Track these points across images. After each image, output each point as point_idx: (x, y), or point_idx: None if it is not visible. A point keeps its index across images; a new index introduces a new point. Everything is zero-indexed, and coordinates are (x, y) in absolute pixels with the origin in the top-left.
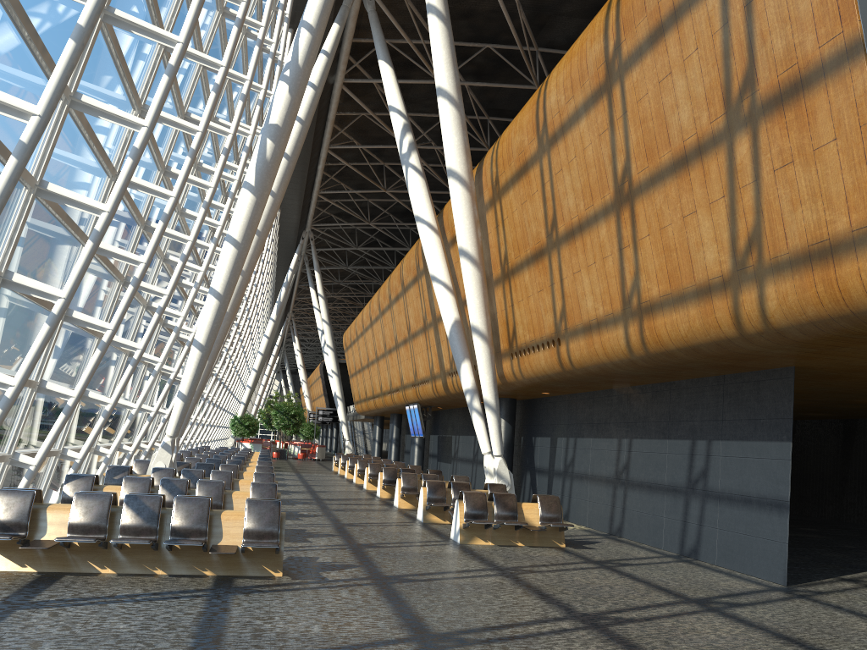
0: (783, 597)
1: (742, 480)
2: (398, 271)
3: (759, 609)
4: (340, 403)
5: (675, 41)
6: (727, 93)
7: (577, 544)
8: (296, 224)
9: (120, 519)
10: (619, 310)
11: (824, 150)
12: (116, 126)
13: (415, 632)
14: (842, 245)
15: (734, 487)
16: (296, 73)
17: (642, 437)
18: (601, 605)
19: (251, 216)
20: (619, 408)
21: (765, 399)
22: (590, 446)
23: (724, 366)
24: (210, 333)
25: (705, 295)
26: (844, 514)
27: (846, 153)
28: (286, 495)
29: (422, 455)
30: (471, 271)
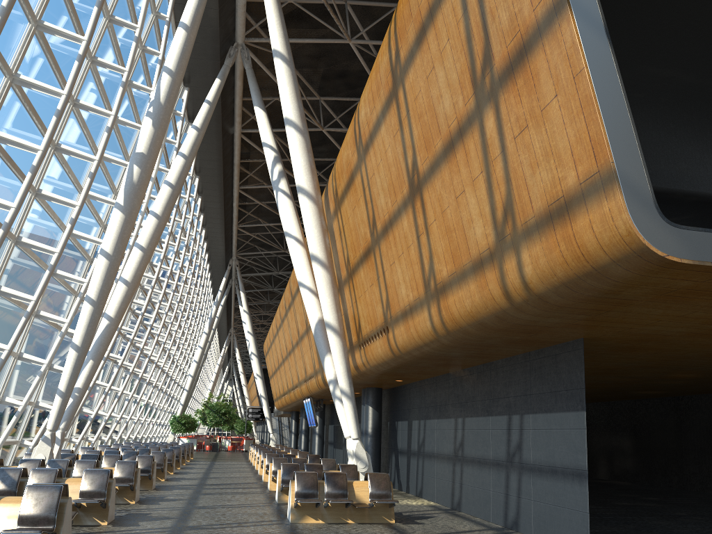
0: None
1: (549, 451)
2: (288, 283)
3: None
4: (264, 401)
5: (433, 37)
6: (473, 74)
7: (409, 520)
8: (223, 253)
9: None
10: (423, 293)
11: (549, 108)
12: None
13: None
14: (574, 200)
15: (543, 459)
16: (159, 109)
17: (472, 416)
18: None
19: (121, 231)
20: (454, 390)
21: (562, 372)
22: (435, 427)
23: (521, 342)
24: (85, 335)
25: (479, 269)
26: (688, 483)
27: (566, 107)
28: (175, 482)
29: (321, 443)
30: (321, 273)
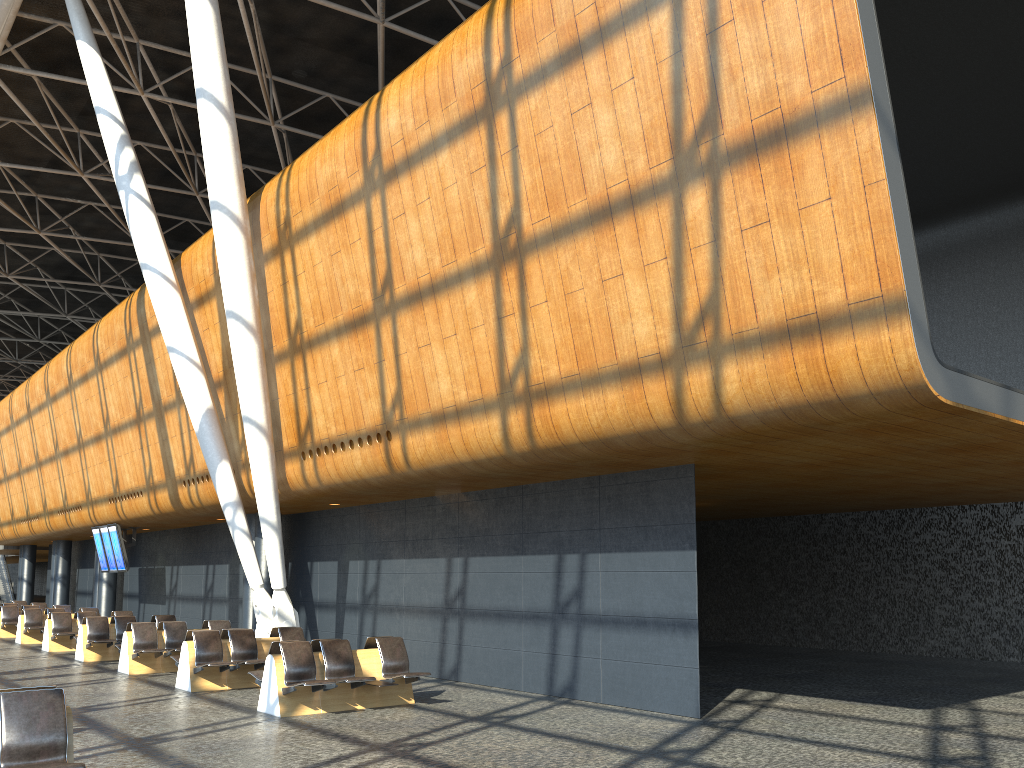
0: (719, 733)
1: (633, 598)
2: (88, 340)
3: (722, 753)
4: None
5: (599, 66)
6: (677, 135)
7: (423, 697)
8: None
9: None
10: (494, 394)
11: (813, 210)
12: None
13: None
14: (833, 320)
15: (621, 608)
16: None
17: (483, 555)
18: None
19: None
20: (446, 520)
21: (658, 503)
22: (403, 569)
23: (616, 465)
24: None
25: (633, 377)
26: None
27: (843, 215)
28: None
29: (113, 596)
30: (245, 340)
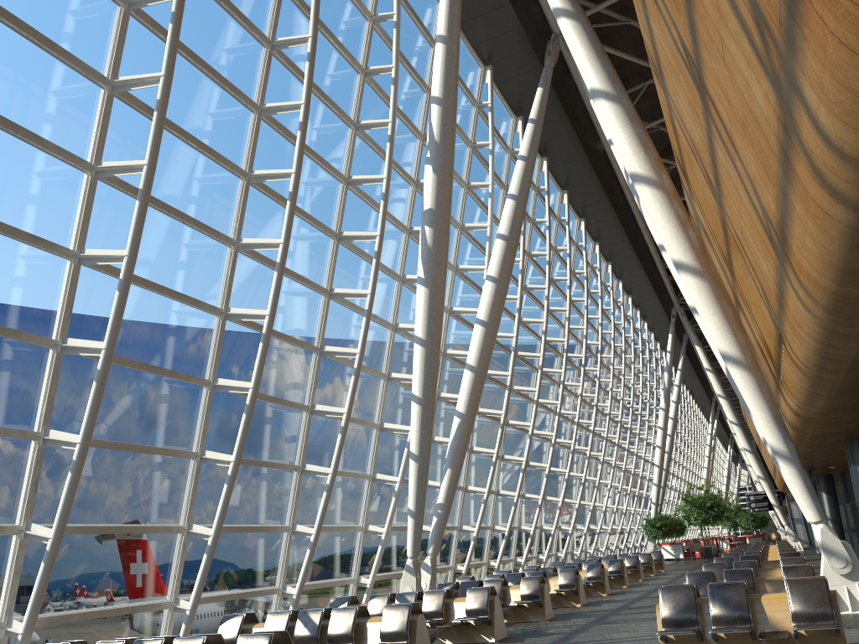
0: None
1: None
2: None
3: None
4: (764, 483)
5: None
6: None
7: None
8: (658, 304)
9: None
10: (775, 258)
11: None
12: (201, 268)
13: None
14: None
15: None
16: (435, 150)
17: None
18: None
19: (429, 309)
20: None
21: None
22: None
23: None
24: (420, 440)
25: (789, 169)
26: None
27: None
28: (592, 607)
29: (839, 532)
30: (694, 284)
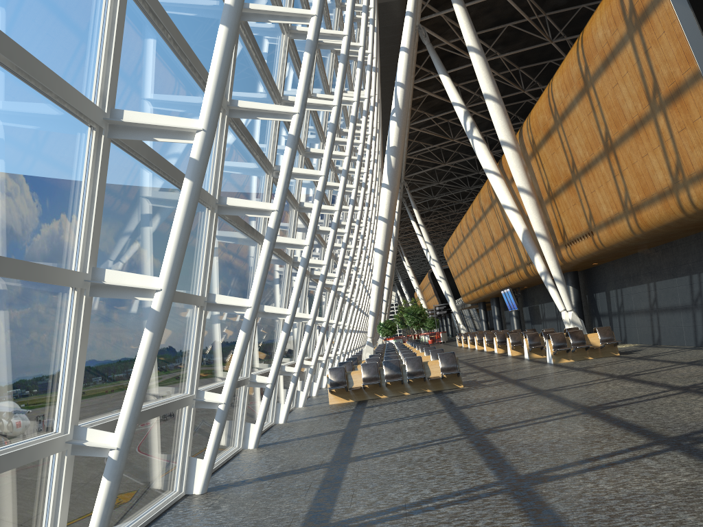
0: None
1: None
2: (477, 201)
3: None
4: (450, 298)
5: (615, 67)
6: (647, 94)
7: (627, 353)
8: None
9: (383, 372)
10: (621, 210)
11: (697, 122)
12: None
13: (534, 391)
14: None
15: None
16: (399, 113)
17: (661, 280)
18: (630, 372)
19: (390, 202)
20: (644, 264)
21: None
22: (631, 292)
23: (693, 229)
24: (380, 274)
25: (663, 197)
26: None
27: None
28: None
29: (519, 323)
30: (528, 199)
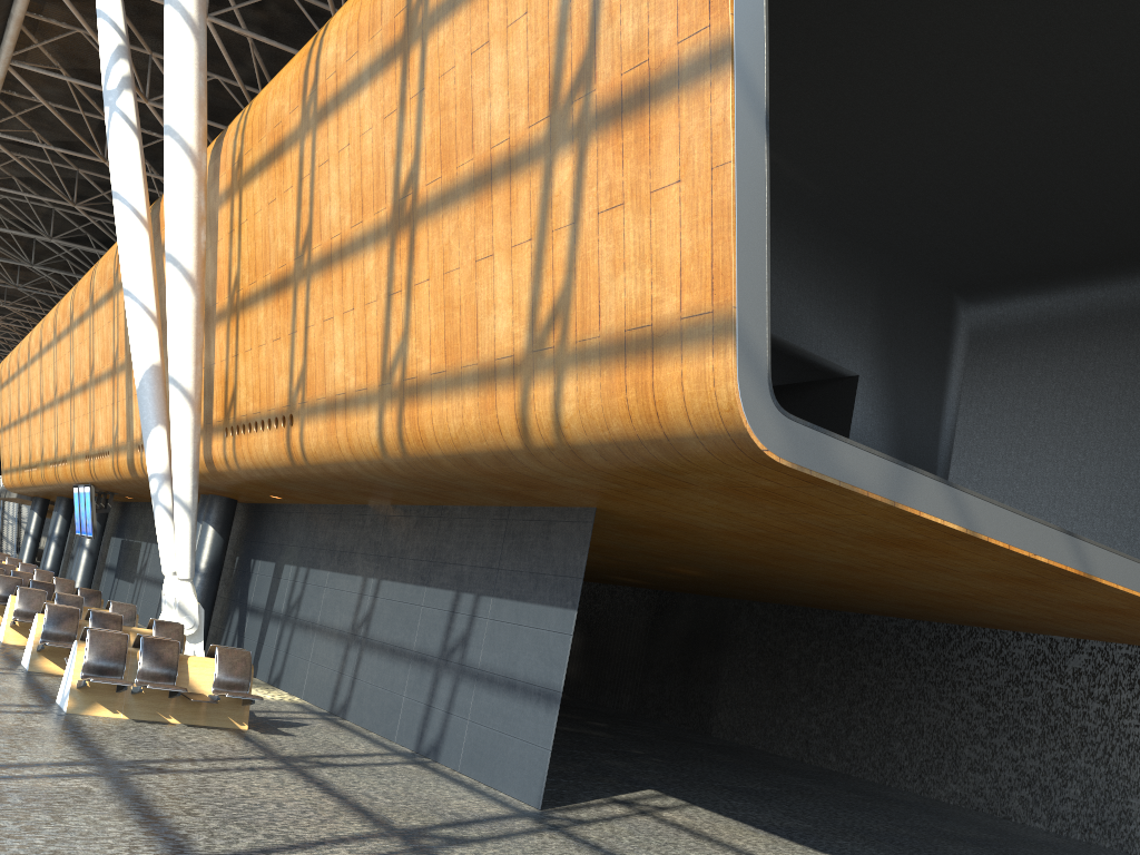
0: (530, 829)
1: (510, 656)
2: (89, 277)
3: (489, 850)
4: None
5: None
6: (556, 87)
7: (269, 726)
8: None
9: None
10: (376, 385)
11: (663, 194)
12: None
13: None
14: (666, 337)
15: (498, 665)
16: None
17: (394, 580)
18: (243, 839)
19: None
20: (372, 533)
21: (555, 548)
22: (326, 583)
23: (508, 493)
24: None
25: (488, 381)
26: (642, 707)
27: (689, 204)
28: None
29: (92, 566)
30: (181, 290)
